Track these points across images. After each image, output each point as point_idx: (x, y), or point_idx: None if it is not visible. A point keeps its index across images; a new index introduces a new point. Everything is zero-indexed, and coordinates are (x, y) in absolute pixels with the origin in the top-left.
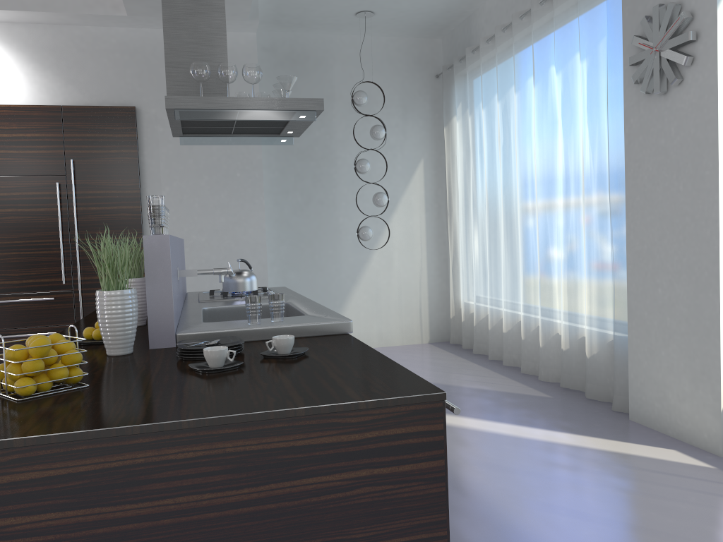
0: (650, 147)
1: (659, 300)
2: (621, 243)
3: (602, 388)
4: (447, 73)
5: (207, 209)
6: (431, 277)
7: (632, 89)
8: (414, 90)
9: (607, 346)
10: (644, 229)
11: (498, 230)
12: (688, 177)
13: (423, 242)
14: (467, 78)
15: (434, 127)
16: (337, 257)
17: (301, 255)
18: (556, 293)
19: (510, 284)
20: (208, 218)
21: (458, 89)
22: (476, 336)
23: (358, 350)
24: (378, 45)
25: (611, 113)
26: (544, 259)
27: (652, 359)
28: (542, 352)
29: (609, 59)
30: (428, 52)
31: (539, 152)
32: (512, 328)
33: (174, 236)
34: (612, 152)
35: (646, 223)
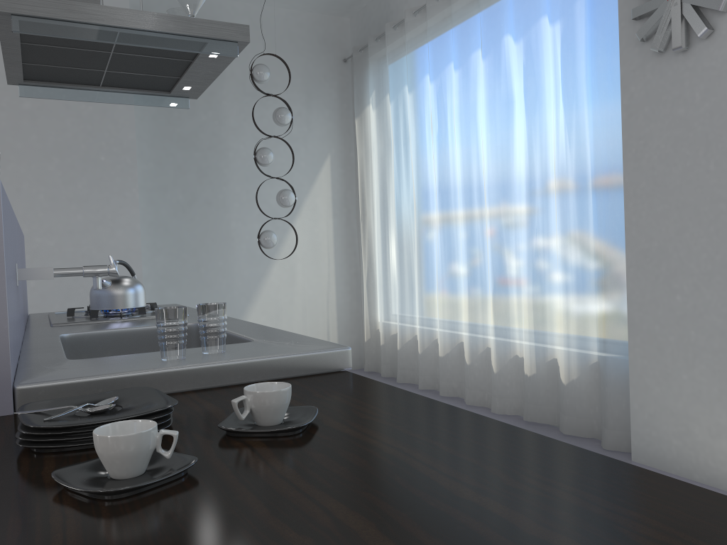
0: (662, 119)
1: (678, 309)
2: (614, 242)
3: (584, 421)
4: (359, 56)
5: (58, 202)
6: (340, 294)
7: (634, 49)
8: (319, 74)
9: (590, 370)
10: (653, 221)
11: (430, 235)
12: (723, 153)
13: (331, 252)
14: (388, 58)
15: (342, 119)
16: (228, 270)
17: (183, 268)
18: (514, 307)
19: (448, 299)
20: (59, 215)
21: (375, 73)
22: (400, 362)
23: (413, 406)
24: (277, 18)
25: (598, 83)
26: (498, 266)
27: (668, 384)
28: (497, 379)
29: (595, 18)
30: (335, 32)
31: (490, 138)
32: (451, 351)
33: (9, 203)
34: (599, 131)
35: (656, 214)
